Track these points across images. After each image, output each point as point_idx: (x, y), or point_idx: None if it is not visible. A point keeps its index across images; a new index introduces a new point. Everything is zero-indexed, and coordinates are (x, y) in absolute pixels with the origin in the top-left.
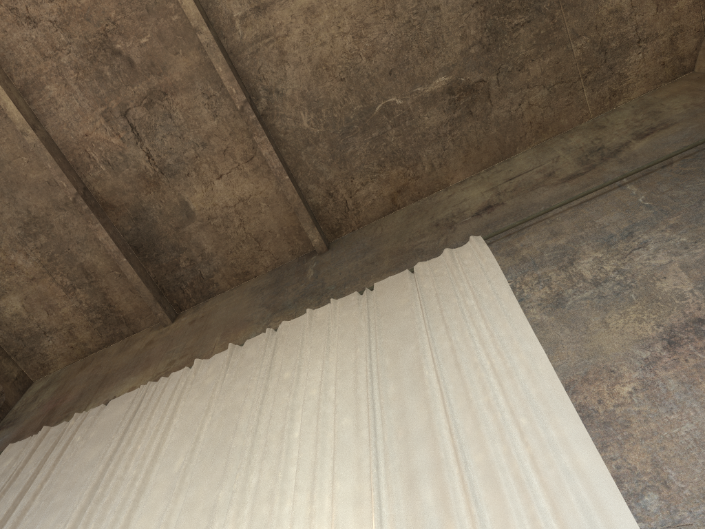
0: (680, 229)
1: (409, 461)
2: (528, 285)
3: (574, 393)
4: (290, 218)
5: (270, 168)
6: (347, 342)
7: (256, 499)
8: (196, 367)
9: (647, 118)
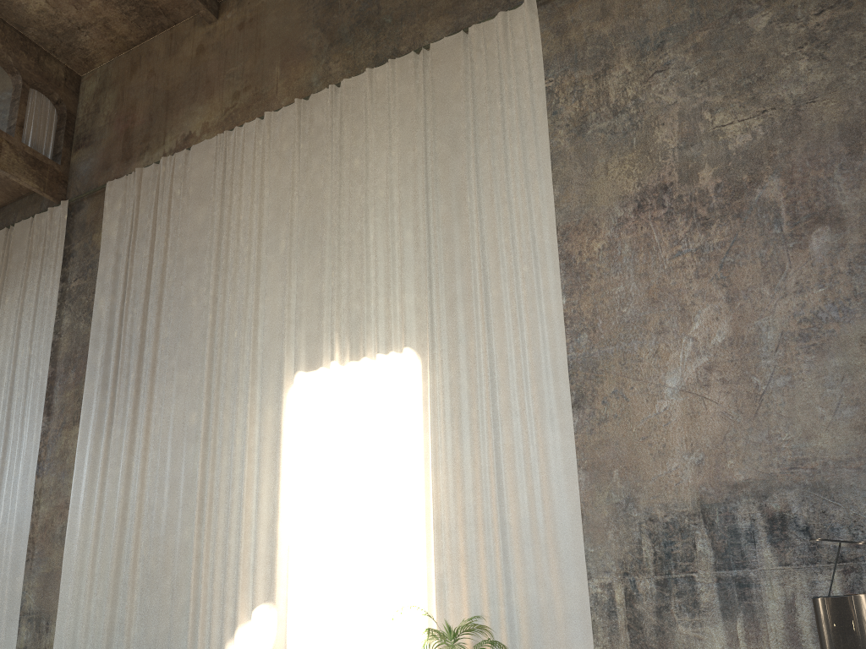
0: (699, 54)
1: (451, 286)
2: (564, 93)
3: (566, 240)
4: None
5: None
6: (406, 135)
7: (350, 297)
8: (268, 124)
9: None
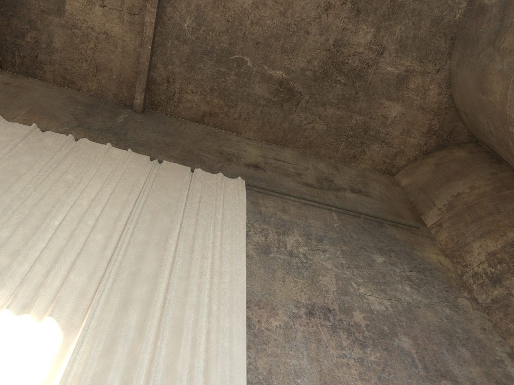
0: (345, 255)
1: (131, 289)
2: (254, 229)
3: (248, 308)
4: (131, 73)
5: (142, 31)
6: (126, 185)
7: (1, 249)
8: None
9: (361, 183)
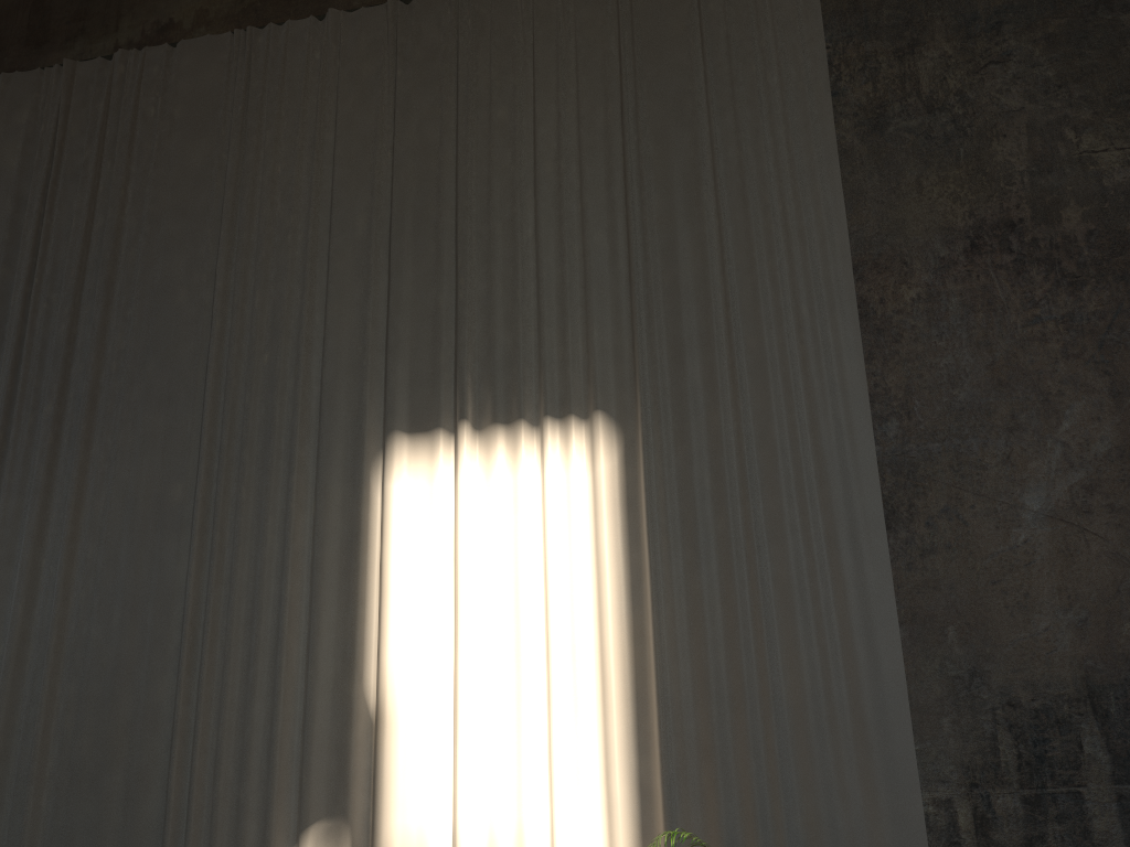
0: (1054, 50)
1: (676, 324)
2: (849, 68)
3: (859, 280)
4: None
5: None
6: (592, 85)
7: (492, 321)
8: (335, 29)
9: None
